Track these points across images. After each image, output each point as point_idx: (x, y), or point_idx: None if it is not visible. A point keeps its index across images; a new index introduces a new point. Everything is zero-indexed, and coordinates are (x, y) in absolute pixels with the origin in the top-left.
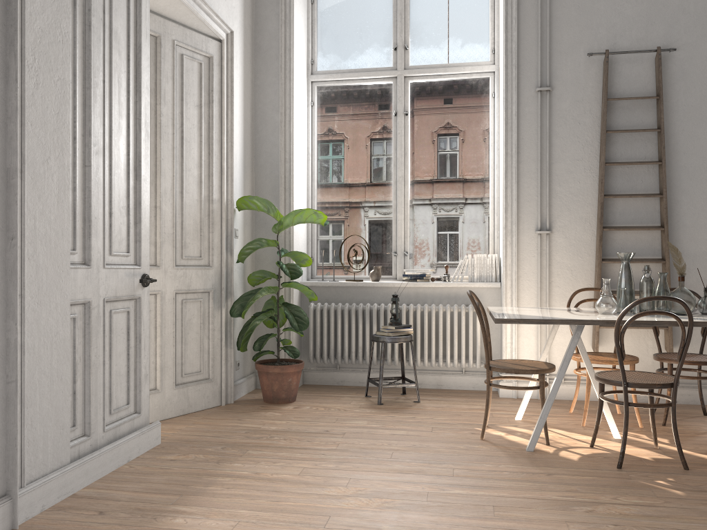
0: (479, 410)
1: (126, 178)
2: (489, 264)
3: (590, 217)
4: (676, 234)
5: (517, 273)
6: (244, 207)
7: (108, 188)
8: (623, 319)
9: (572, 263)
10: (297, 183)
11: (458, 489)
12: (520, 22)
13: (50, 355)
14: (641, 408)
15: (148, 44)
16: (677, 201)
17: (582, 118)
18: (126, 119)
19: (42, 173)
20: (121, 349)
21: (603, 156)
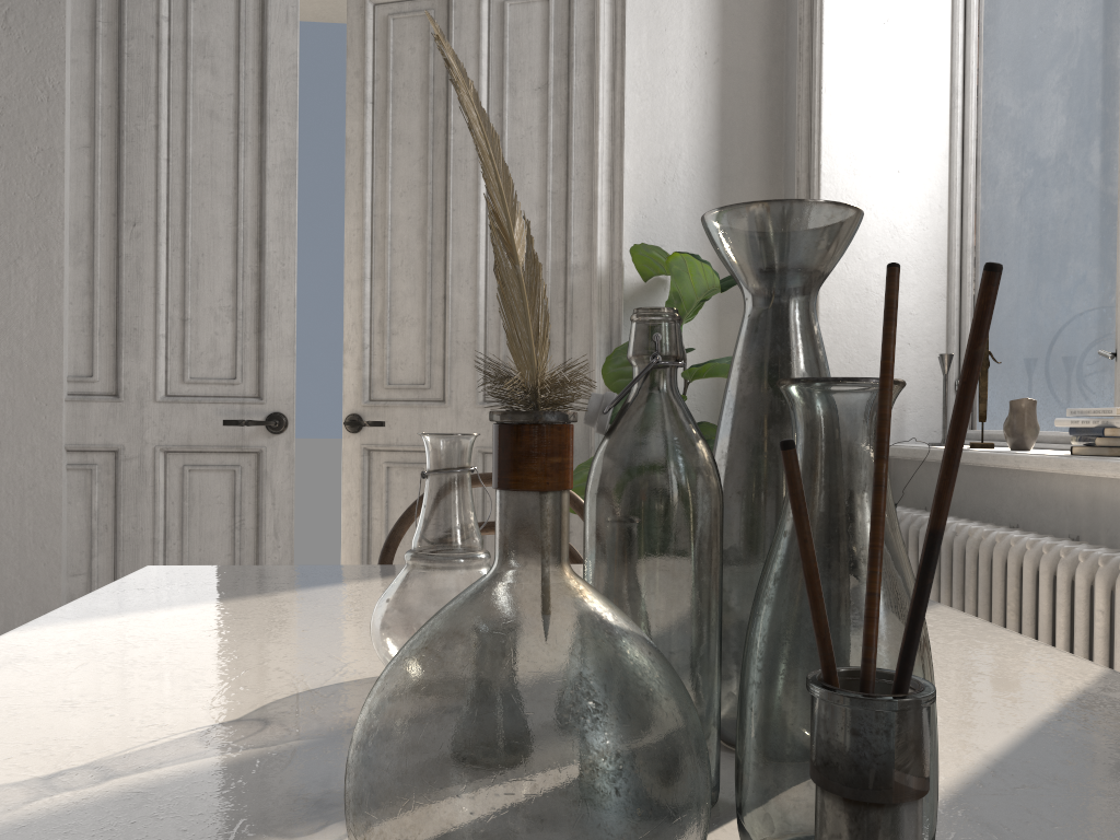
0: None
1: (231, 262)
2: None
3: None
4: None
5: None
6: (651, 271)
7: (181, 282)
8: None
9: None
10: (857, 183)
11: None
12: None
13: (20, 513)
14: None
15: (294, 31)
16: None
17: None
18: (232, 170)
19: (5, 279)
20: (215, 528)
21: None
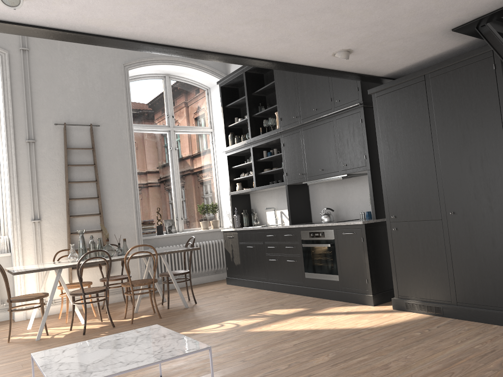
0: (3, 330)
1: None
2: (3, 242)
3: (63, 210)
4: (107, 217)
5: (22, 246)
6: None
7: None
8: (81, 263)
9: (54, 237)
10: None
11: (0, 364)
12: (14, 102)
13: None
14: (96, 308)
15: None
16: (106, 200)
17: (54, 157)
18: None
19: None
20: None
21: (67, 178)
